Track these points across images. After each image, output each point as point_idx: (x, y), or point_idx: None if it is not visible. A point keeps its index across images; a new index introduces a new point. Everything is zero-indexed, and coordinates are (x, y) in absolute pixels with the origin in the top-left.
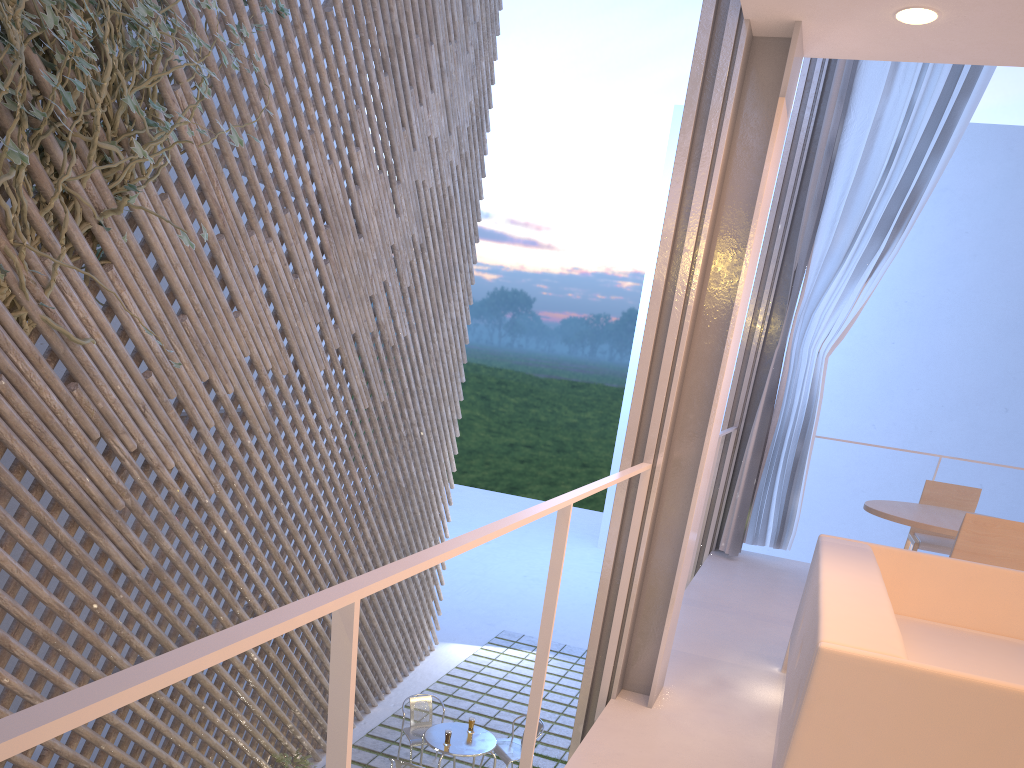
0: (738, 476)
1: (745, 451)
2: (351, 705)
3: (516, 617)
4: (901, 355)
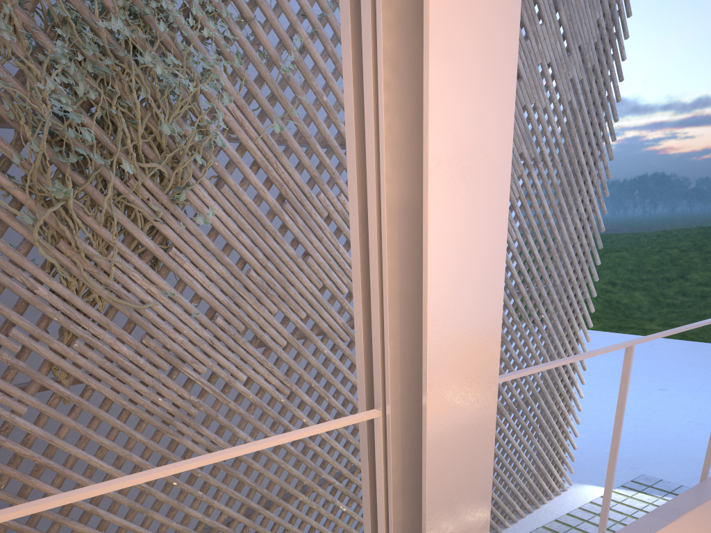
0: None
1: None
2: None
3: (662, 462)
4: None
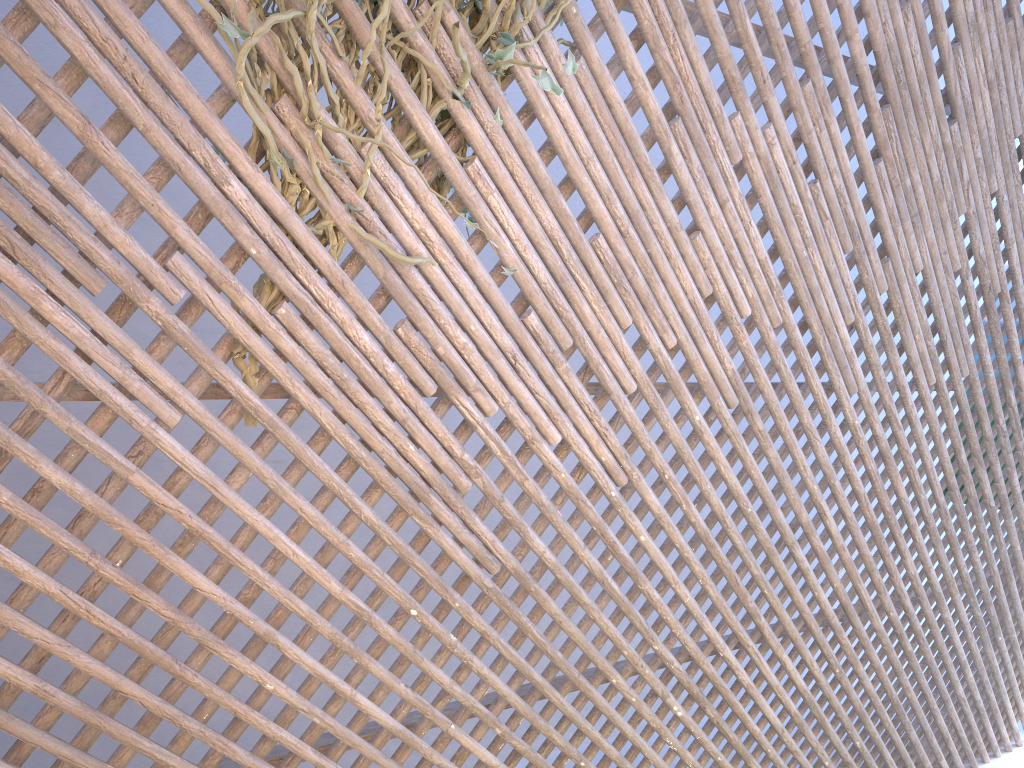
0: None
1: None
2: None
3: None
4: None
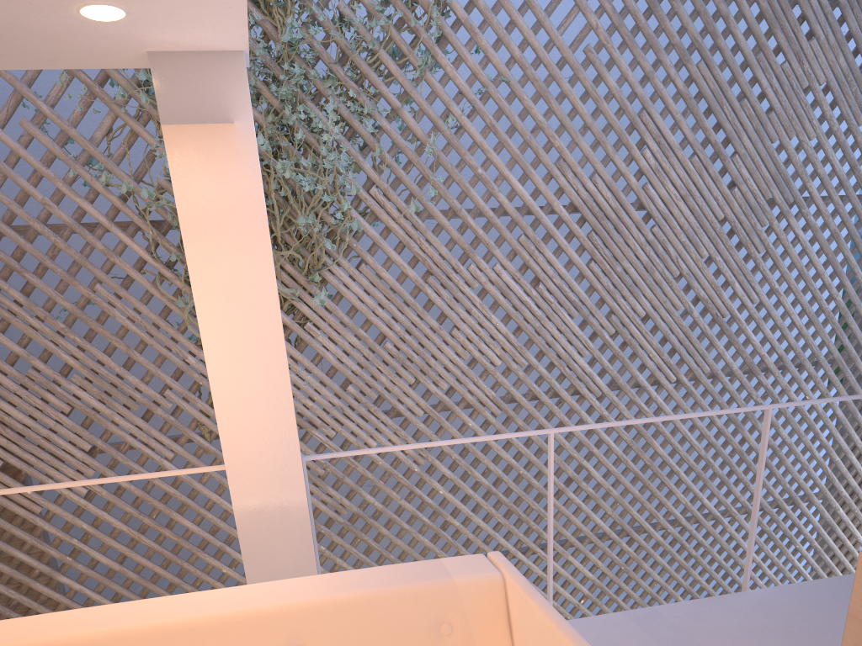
0: None
1: None
2: None
3: None
4: None
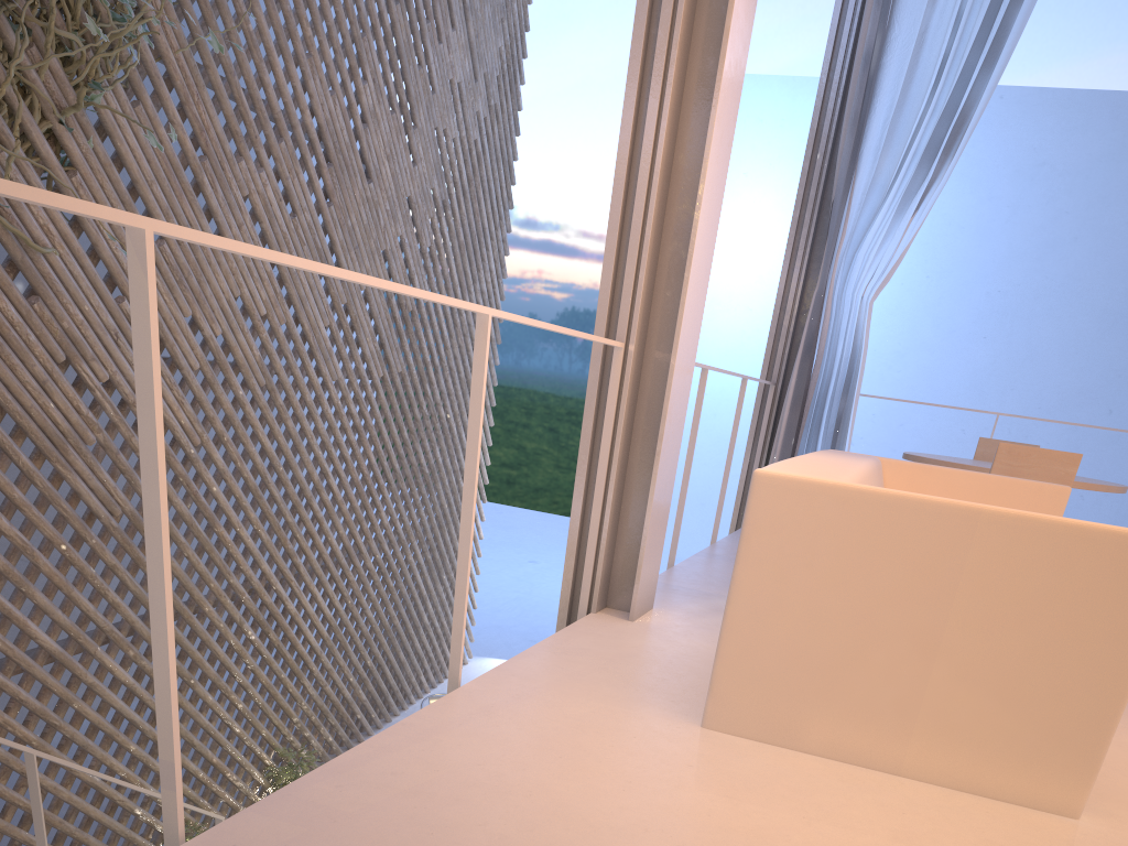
0: (775, 436)
1: (782, 408)
2: (155, 357)
3: None
4: (993, 351)
